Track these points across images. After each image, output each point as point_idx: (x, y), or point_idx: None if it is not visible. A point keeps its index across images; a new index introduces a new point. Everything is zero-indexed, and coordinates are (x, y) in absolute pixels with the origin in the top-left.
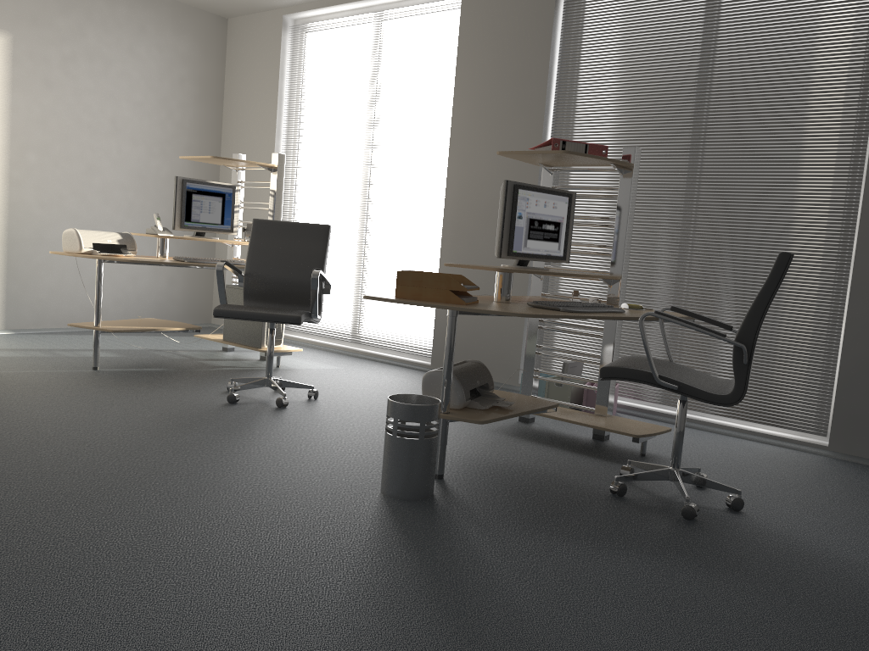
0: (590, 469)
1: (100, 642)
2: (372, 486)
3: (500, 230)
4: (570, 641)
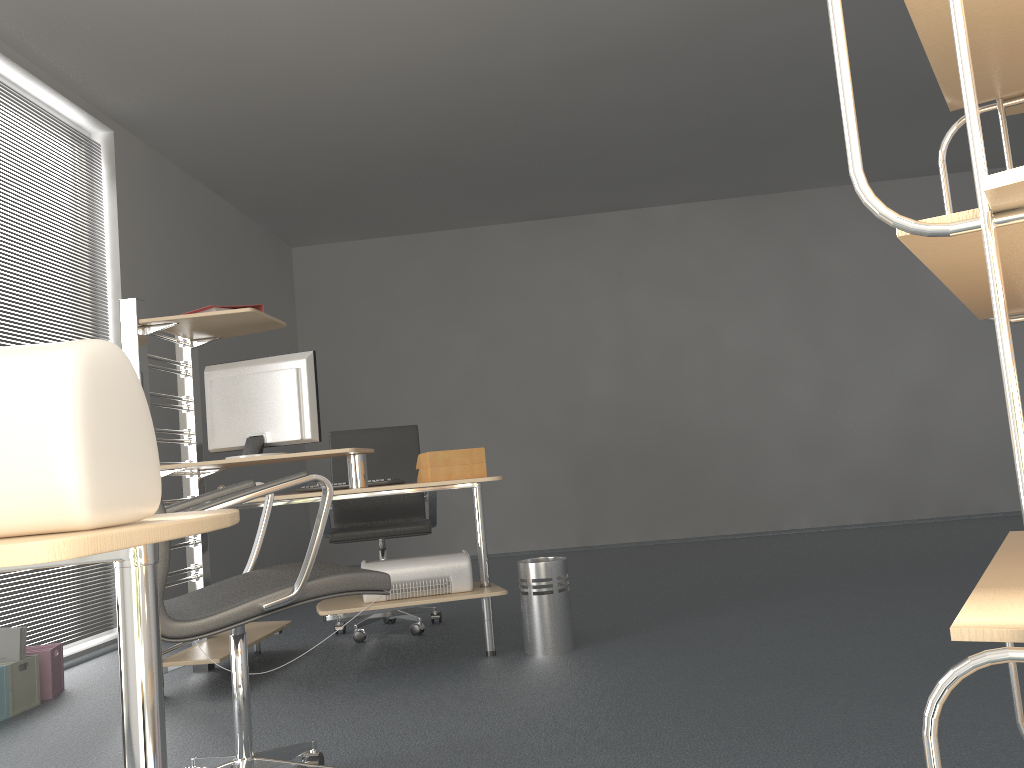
0: (351, 649)
1: (872, 614)
2: (565, 654)
3: (318, 408)
4: (666, 601)
